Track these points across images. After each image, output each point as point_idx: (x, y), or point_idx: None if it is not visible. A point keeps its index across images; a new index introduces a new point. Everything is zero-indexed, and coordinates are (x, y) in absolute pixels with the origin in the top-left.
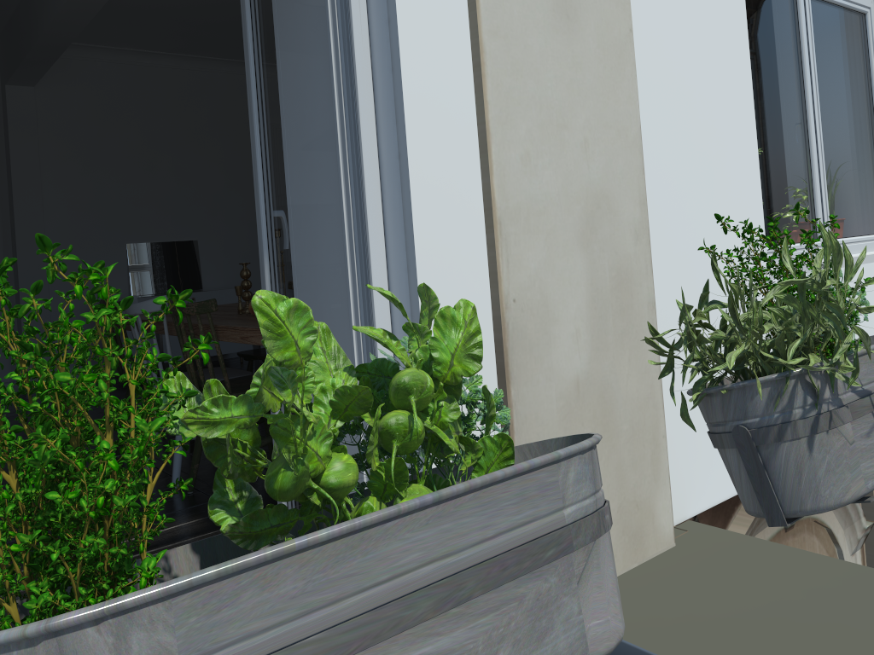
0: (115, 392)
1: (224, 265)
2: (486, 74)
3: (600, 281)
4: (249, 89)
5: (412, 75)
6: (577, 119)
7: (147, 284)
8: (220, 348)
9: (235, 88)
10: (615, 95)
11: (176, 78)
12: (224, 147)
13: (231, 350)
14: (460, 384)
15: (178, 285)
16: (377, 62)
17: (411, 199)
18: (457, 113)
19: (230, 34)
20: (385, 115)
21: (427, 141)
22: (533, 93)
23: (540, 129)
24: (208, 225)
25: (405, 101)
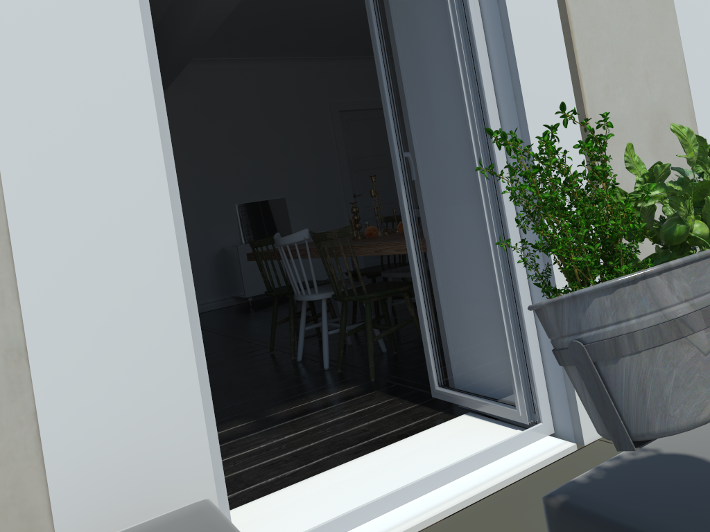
0: (243, 314)
1: (305, 215)
2: (573, 30)
3: (668, 178)
4: (378, 66)
5: (519, 38)
6: (638, 57)
7: (252, 233)
8: (311, 277)
9: (300, 79)
10: (663, 36)
11: (258, 76)
12: (297, 124)
13: (320, 279)
14: None
15: (275, 232)
16: (489, 32)
17: (528, 127)
18: (551, 62)
19: (297, 37)
20: (499, 69)
21: (533, 84)
22: (606, 41)
23: (614, 67)
24: (291, 185)
25: (517, 57)
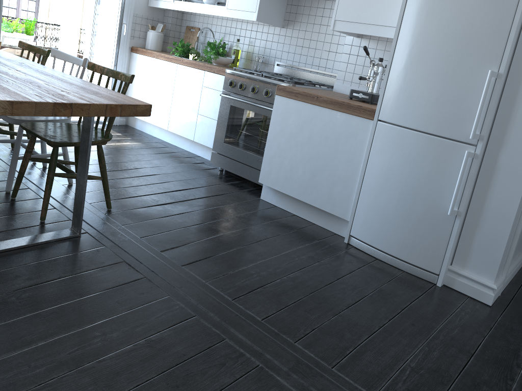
0: None
1: None
2: None
3: None
4: None
5: None
6: None
7: None
8: None
9: None
10: None
11: None
12: None
13: None
14: (4, 23)
15: None
16: None
17: None
18: None
19: None
20: None
21: None
22: None
23: None
24: None
25: None
